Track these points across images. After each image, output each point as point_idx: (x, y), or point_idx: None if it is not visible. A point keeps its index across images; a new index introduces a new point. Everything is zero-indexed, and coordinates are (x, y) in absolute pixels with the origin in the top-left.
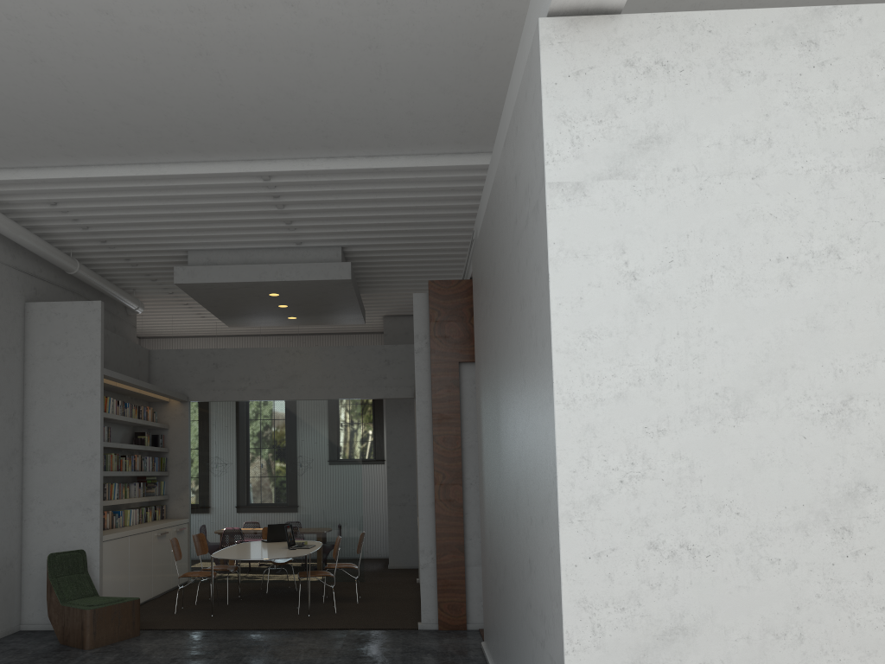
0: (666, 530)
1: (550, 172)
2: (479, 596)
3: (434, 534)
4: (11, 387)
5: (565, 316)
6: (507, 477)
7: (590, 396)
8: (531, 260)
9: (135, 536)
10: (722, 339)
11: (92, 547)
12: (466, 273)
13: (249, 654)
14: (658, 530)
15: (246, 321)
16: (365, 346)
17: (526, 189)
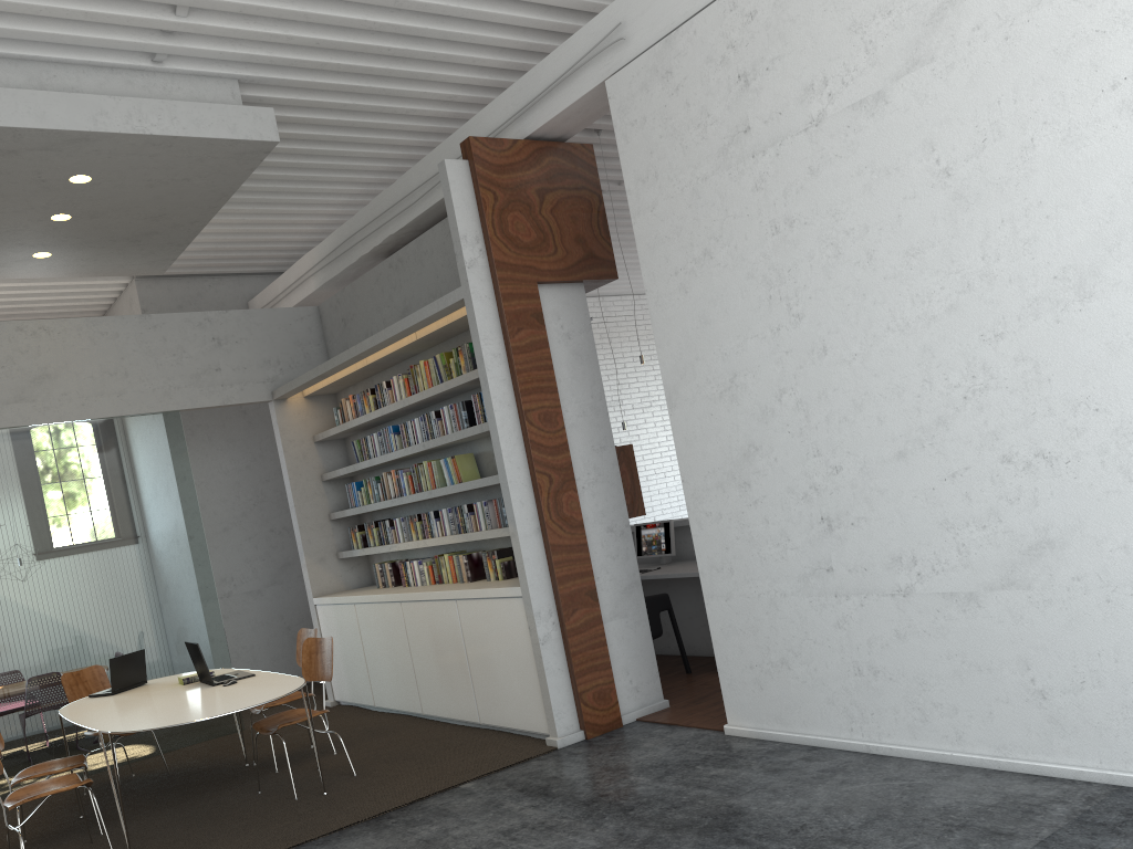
0: None
1: None
2: (624, 668)
3: (549, 582)
4: None
5: None
6: (1101, 367)
7: None
8: None
9: None
10: None
11: None
12: None
13: None
14: None
15: None
16: (172, 314)
17: None
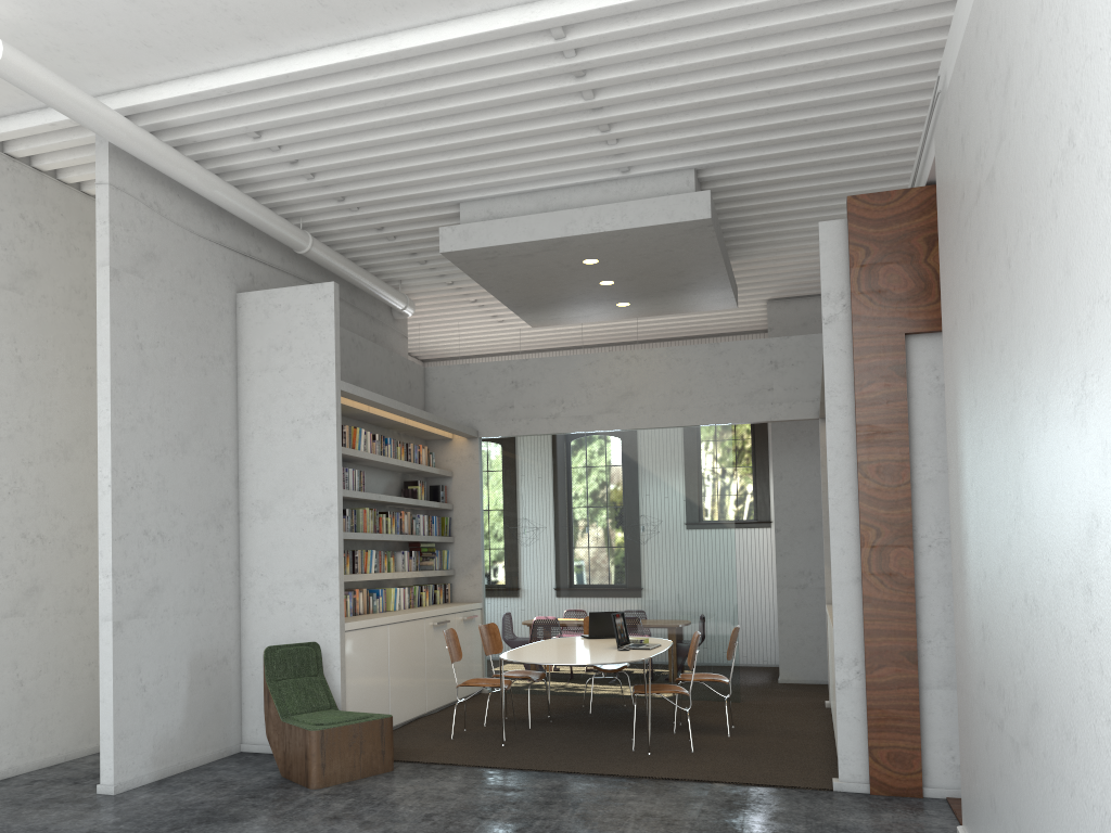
0: None
1: None
2: (946, 742)
3: (860, 632)
4: (218, 413)
5: None
6: (1049, 511)
7: None
8: None
9: (397, 625)
10: None
11: (329, 639)
12: (915, 184)
13: (545, 815)
14: None
15: (556, 315)
16: (737, 342)
17: None
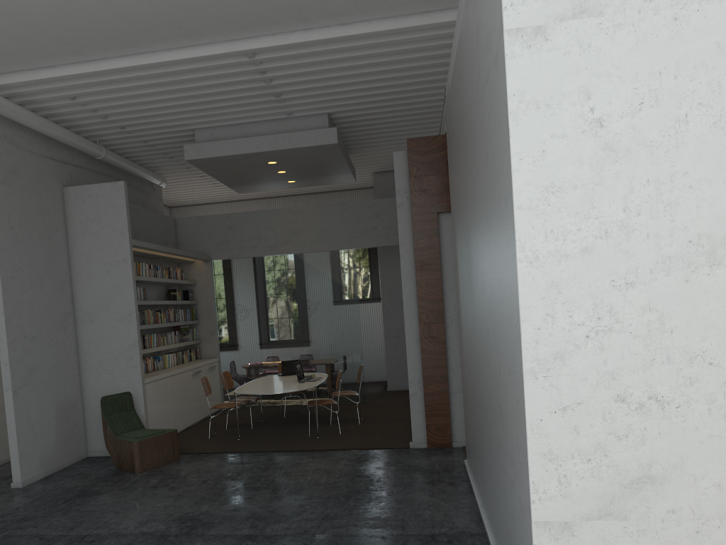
0: (634, 383)
1: (509, 18)
2: (462, 419)
3: (420, 367)
4: (58, 261)
5: (527, 172)
6: (479, 323)
7: (554, 252)
8: (492, 114)
9: (172, 377)
10: (698, 183)
11: (136, 389)
12: (442, 129)
13: (266, 474)
14: (626, 383)
15: (253, 187)
16: (356, 201)
17: (487, 40)
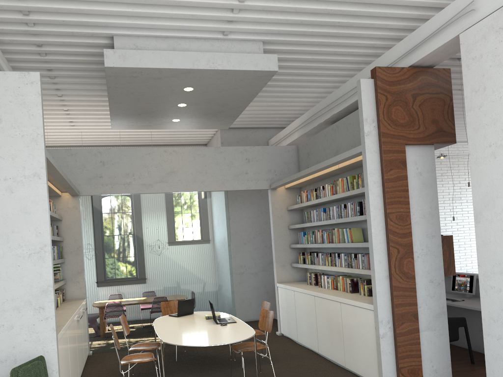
0: None
1: None
2: (429, 358)
3: (389, 305)
4: None
5: None
6: None
7: None
8: None
9: (69, 326)
10: None
11: (47, 350)
12: None
13: None
14: None
15: (133, 123)
16: (229, 147)
17: None
